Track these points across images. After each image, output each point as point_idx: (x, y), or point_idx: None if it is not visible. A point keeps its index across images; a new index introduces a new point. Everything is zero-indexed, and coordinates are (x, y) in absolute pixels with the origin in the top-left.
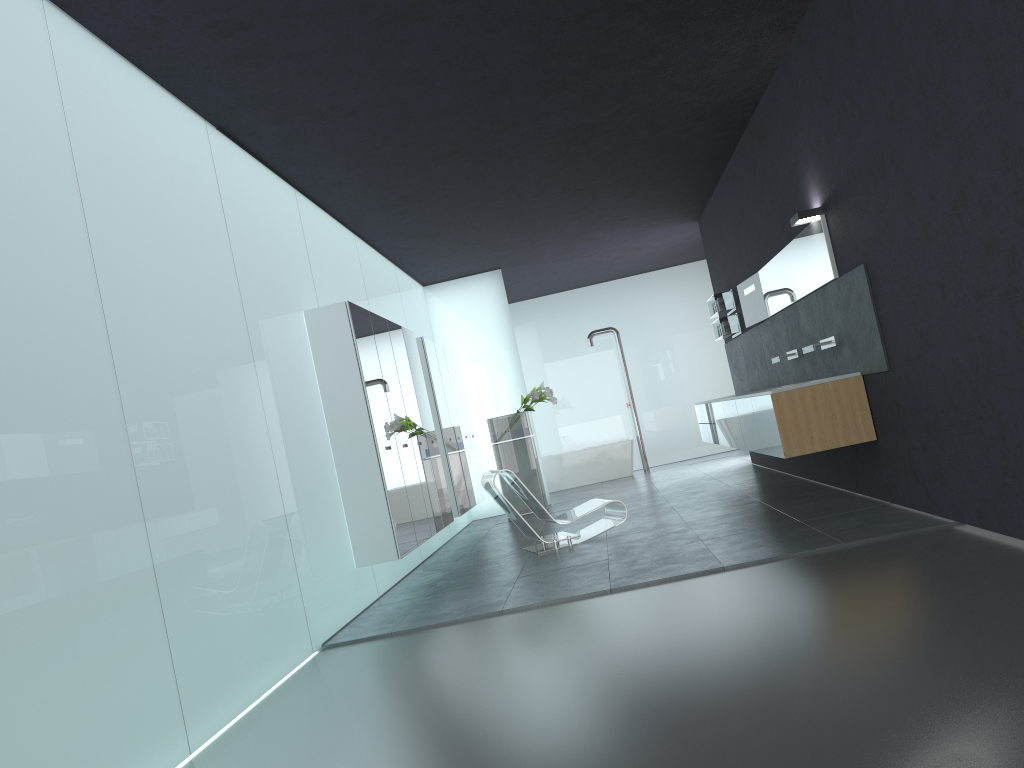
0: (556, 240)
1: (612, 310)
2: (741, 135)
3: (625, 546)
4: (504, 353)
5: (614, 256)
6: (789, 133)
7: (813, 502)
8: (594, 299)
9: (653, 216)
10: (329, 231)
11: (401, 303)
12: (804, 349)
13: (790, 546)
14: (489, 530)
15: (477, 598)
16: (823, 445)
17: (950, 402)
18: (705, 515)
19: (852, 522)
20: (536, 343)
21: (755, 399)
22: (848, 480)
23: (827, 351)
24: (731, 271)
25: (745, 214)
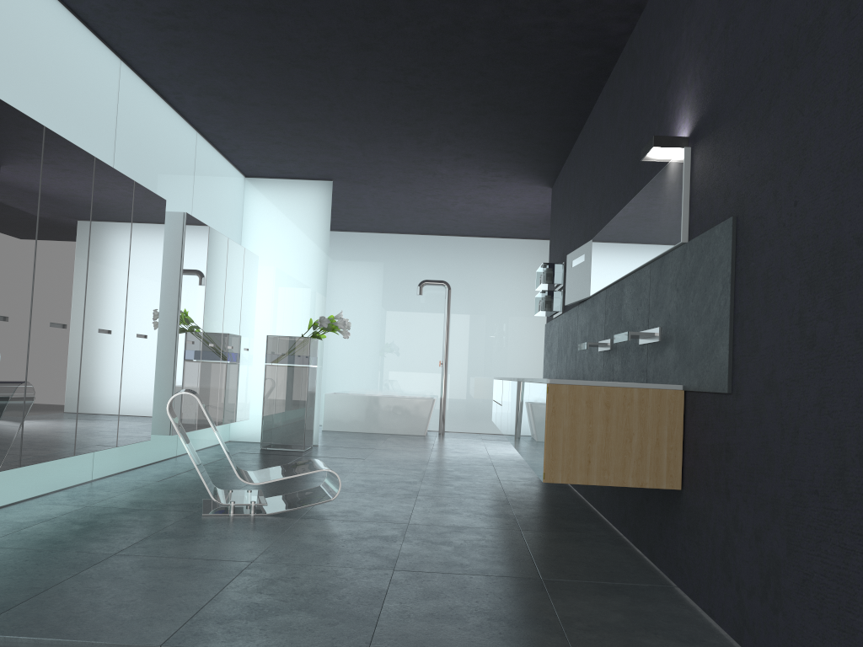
0: (392, 161)
1: (452, 266)
2: (613, 65)
3: (301, 542)
4: (312, 271)
5: (461, 205)
6: (672, 37)
7: (575, 544)
8: (437, 250)
9: (503, 163)
10: (56, 26)
11: (192, 176)
12: (616, 337)
13: (497, 641)
14: (222, 458)
15: (1, 582)
16: (603, 478)
17: (839, 481)
18: (439, 519)
19: (612, 612)
20: (368, 278)
21: (533, 386)
22: (629, 525)
23: (646, 347)
24: (568, 241)
25: (596, 170)
